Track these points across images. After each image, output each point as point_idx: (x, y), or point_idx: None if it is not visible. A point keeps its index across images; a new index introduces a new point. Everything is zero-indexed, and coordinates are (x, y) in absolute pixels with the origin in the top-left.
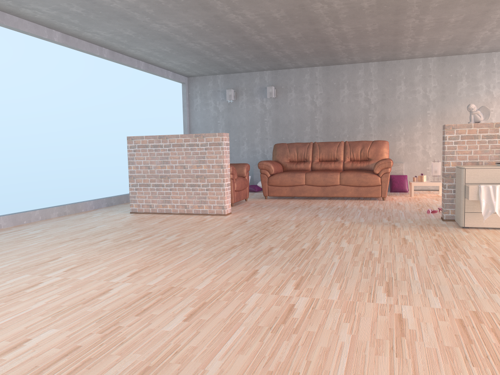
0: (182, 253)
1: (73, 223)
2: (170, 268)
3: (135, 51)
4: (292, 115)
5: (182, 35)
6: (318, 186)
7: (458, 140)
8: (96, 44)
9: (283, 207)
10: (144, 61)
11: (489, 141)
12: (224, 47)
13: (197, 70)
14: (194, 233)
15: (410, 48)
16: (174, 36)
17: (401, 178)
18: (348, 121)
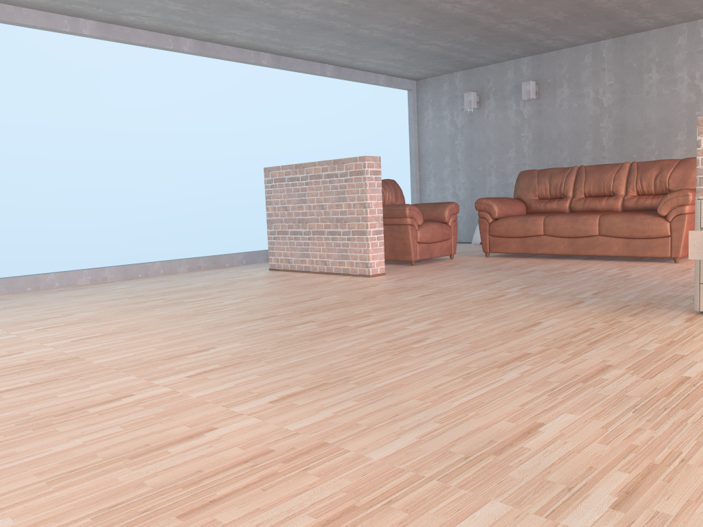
0: (194, 320)
1: (183, 279)
2: (132, 336)
3: (304, 52)
4: (564, 125)
5: (338, 21)
6: (564, 238)
7: None
8: (248, 48)
9: (478, 269)
10: (332, 64)
11: None
12: (415, 28)
13: (418, 69)
14: (271, 297)
15: None
16: (329, 24)
17: None
18: (658, 128)
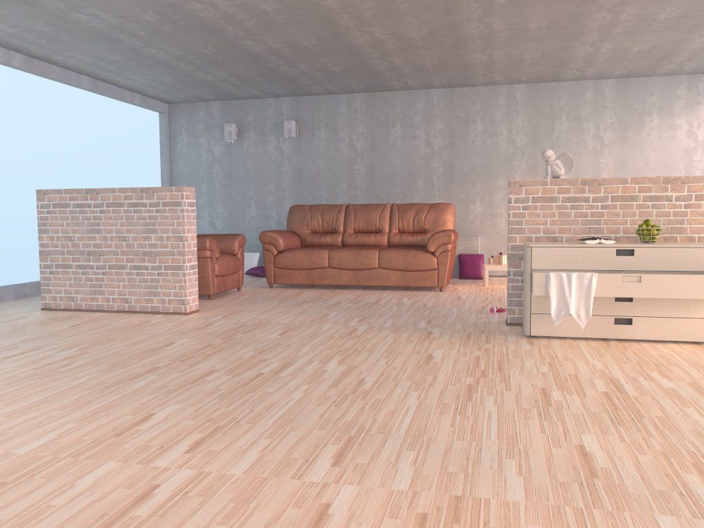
0: (58, 381)
1: None
2: (8, 412)
3: (66, 59)
4: (322, 164)
5: (130, 35)
6: (347, 270)
7: (528, 204)
8: None
9: (286, 302)
10: (89, 75)
11: (571, 206)
12: (204, 57)
13: (178, 93)
14: (110, 345)
15: (484, 68)
16: (118, 37)
17: (475, 259)
18: (402, 175)
